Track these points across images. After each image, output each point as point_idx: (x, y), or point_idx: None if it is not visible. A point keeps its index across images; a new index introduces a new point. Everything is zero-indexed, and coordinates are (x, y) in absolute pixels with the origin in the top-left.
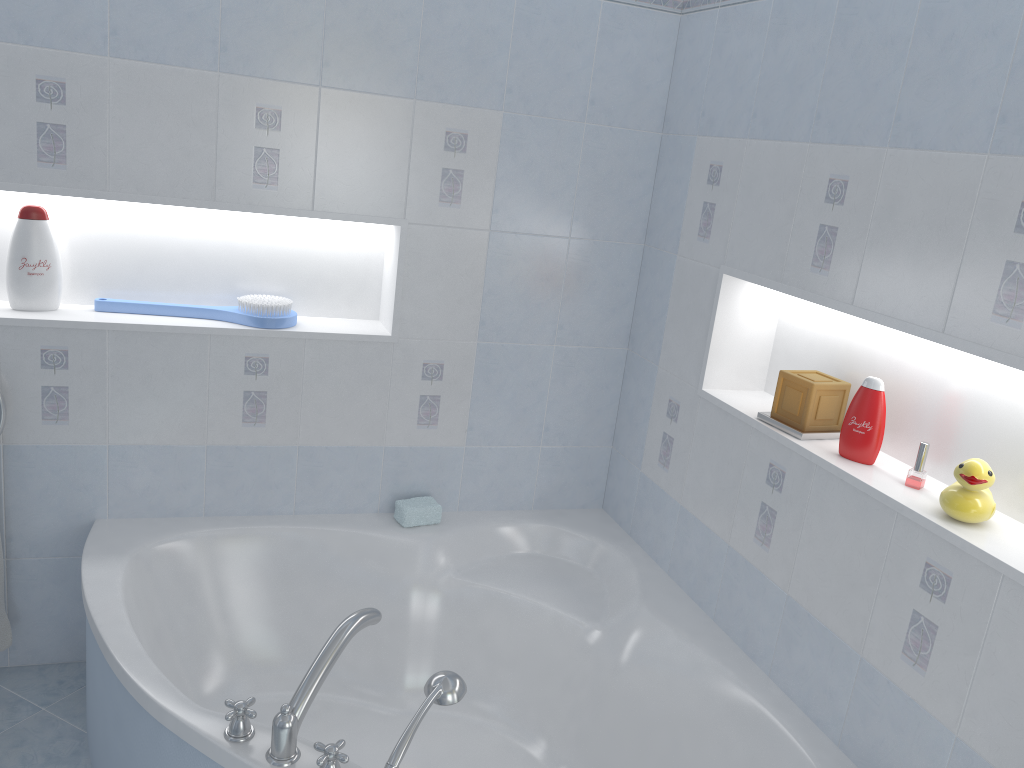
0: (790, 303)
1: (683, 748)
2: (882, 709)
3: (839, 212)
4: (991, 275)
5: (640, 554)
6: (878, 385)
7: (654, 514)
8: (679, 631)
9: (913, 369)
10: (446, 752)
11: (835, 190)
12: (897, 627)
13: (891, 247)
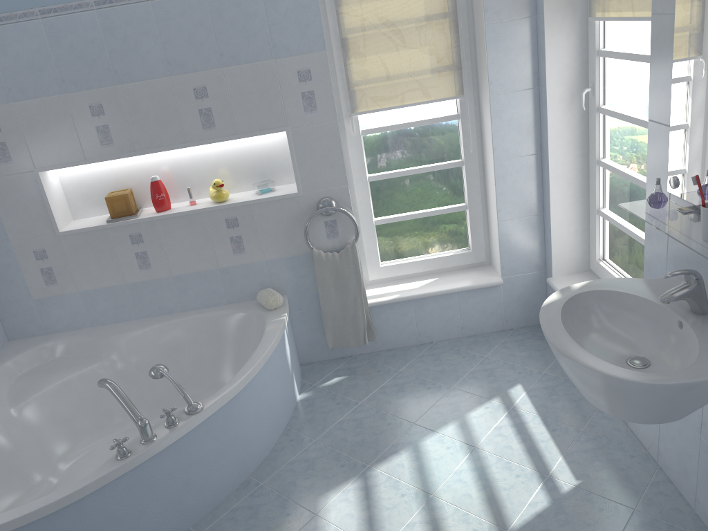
0: (65, 173)
1: (181, 359)
2: (237, 276)
3: (105, 118)
4: (195, 116)
5: (67, 333)
6: (158, 178)
7: (61, 310)
8: (138, 329)
9: (155, 168)
10: (100, 463)
11: (96, 110)
12: (227, 247)
13: (143, 122)
